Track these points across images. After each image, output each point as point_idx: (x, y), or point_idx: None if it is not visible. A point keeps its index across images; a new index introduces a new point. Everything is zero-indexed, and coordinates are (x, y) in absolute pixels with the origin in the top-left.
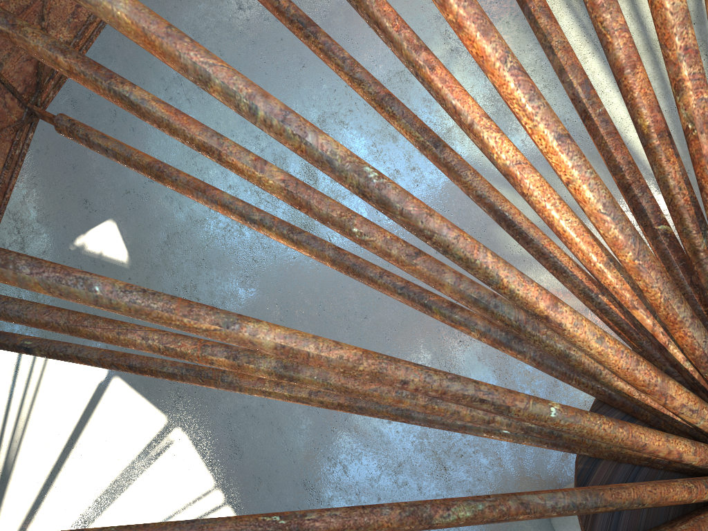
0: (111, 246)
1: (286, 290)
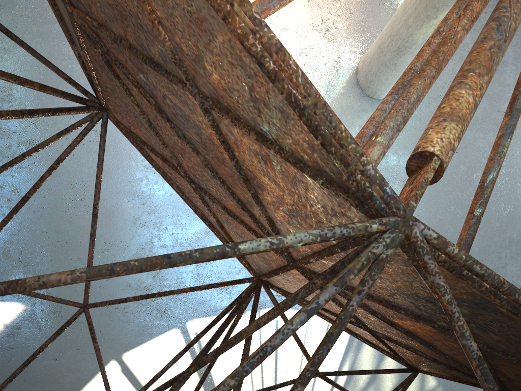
0: (3, 313)
1: (120, 187)
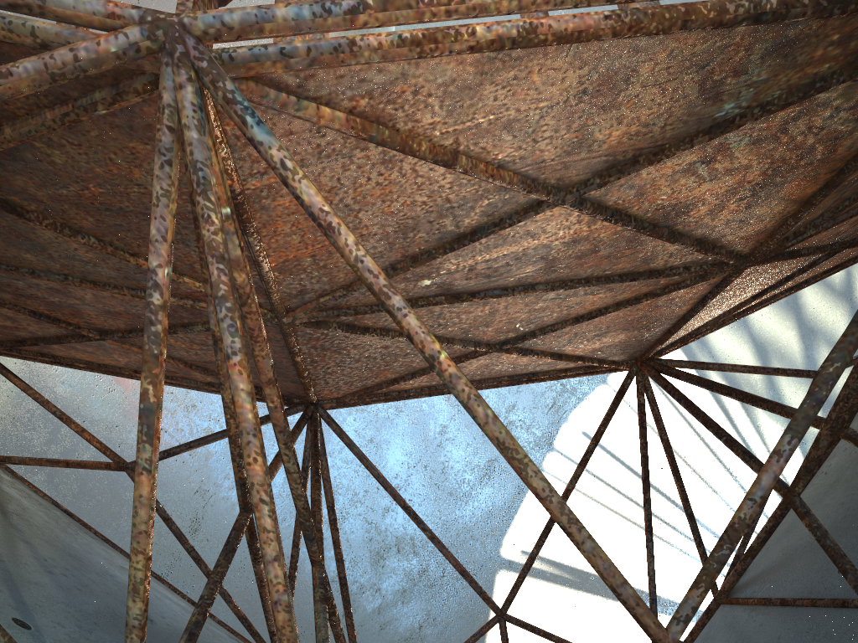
0: None
1: (280, 511)
